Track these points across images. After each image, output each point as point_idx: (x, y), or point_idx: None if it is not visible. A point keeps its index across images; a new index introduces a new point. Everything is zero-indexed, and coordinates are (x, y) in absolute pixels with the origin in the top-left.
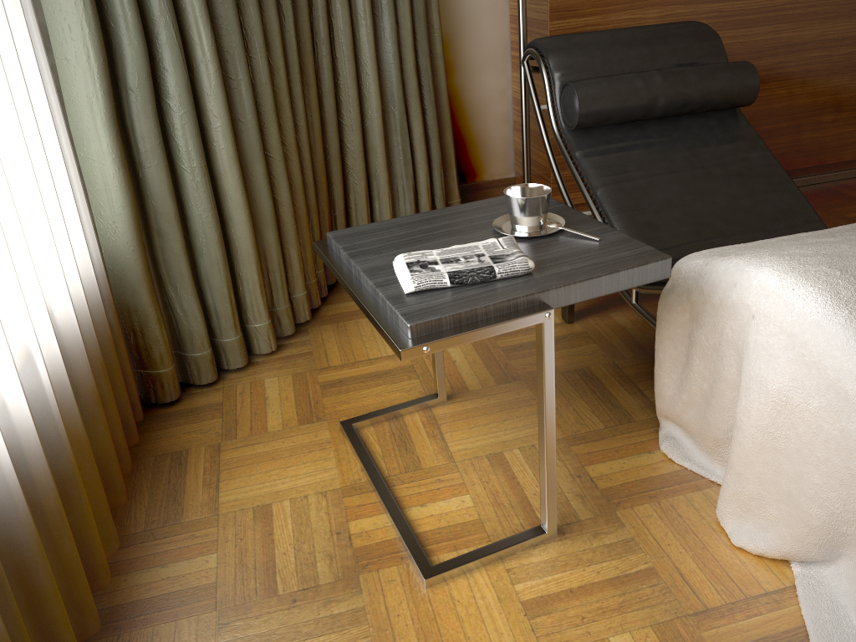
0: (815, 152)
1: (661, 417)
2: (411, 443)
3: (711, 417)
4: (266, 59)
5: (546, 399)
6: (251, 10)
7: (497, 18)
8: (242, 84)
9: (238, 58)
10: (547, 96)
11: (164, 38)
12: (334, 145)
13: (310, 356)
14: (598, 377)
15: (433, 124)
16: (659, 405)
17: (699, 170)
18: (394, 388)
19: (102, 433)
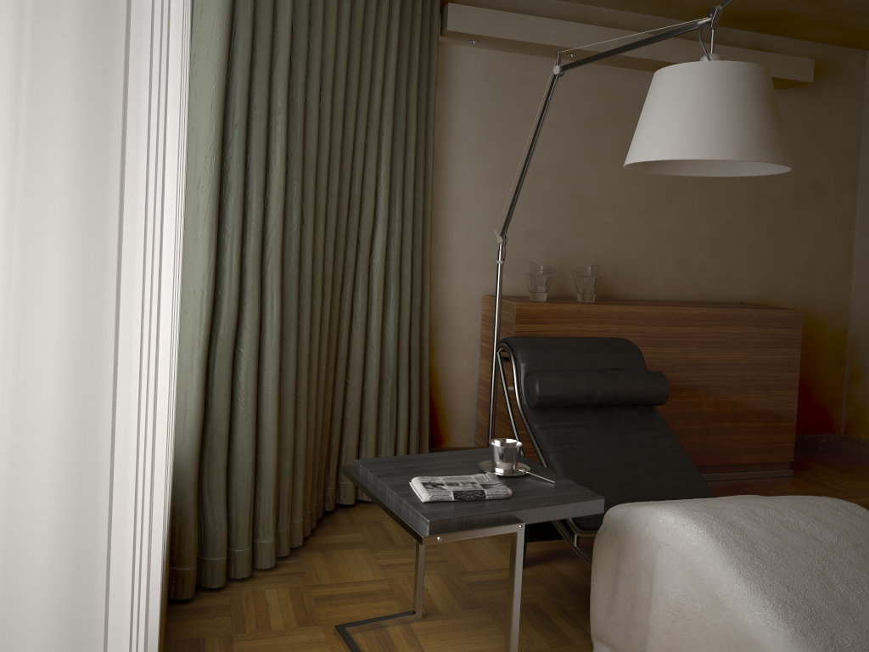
0: (720, 452)
1: (595, 639)
2: (394, 647)
3: (632, 632)
4: (309, 327)
5: (514, 593)
6: (306, 291)
7: (472, 315)
8: (291, 343)
9: (292, 325)
10: (515, 380)
11: (250, 305)
12: (340, 399)
13: (303, 575)
14: (544, 610)
15: (416, 392)
16: (593, 627)
17: (625, 448)
18: (377, 605)
19: None
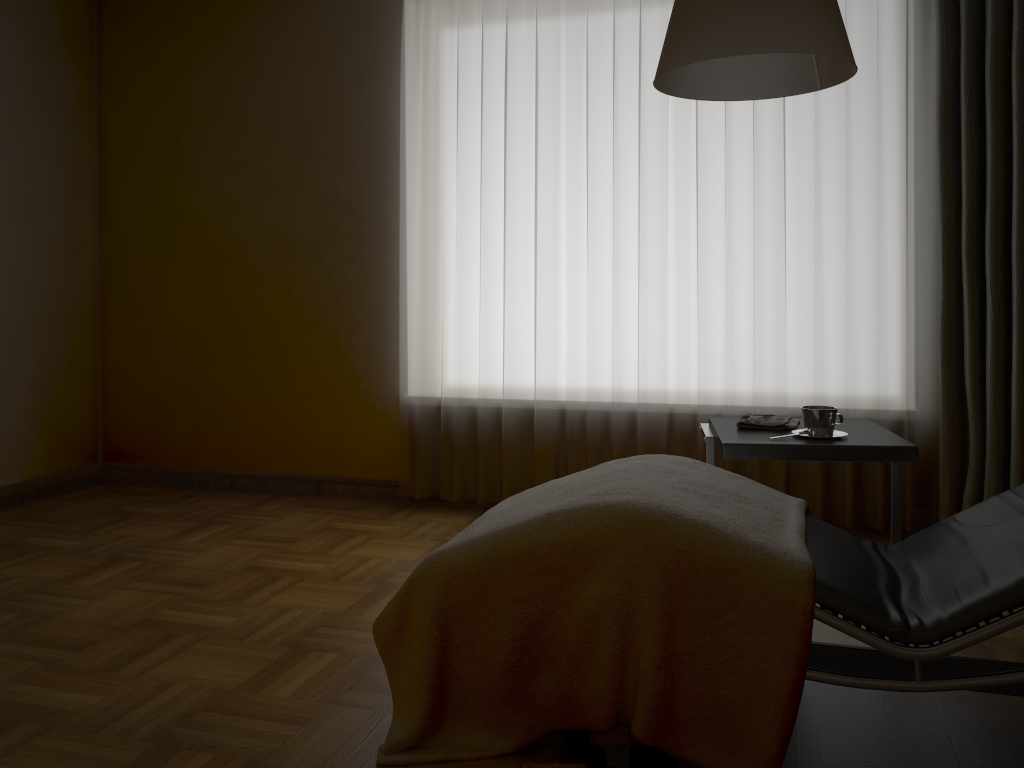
0: None
1: None
2: None
3: None
4: None
5: None
6: None
7: None
8: None
9: None
10: None
11: (986, 290)
12: None
13: None
14: None
15: None
16: None
17: None
18: None
19: (815, 478)
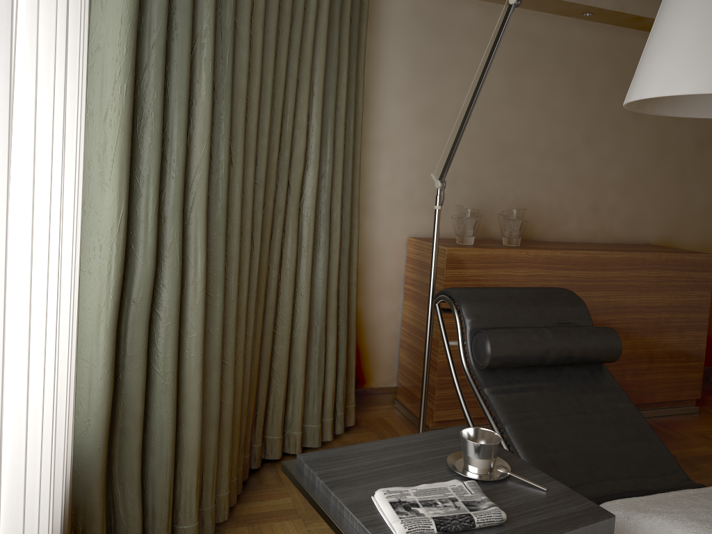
0: (635, 392)
1: None
2: None
3: None
4: (237, 281)
5: None
6: (234, 241)
7: (396, 257)
8: (217, 300)
9: (219, 280)
10: (459, 336)
11: (169, 260)
12: (267, 352)
13: None
14: None
15: (343, 338)
16: None
17: (583, 414)
18: None
19: None
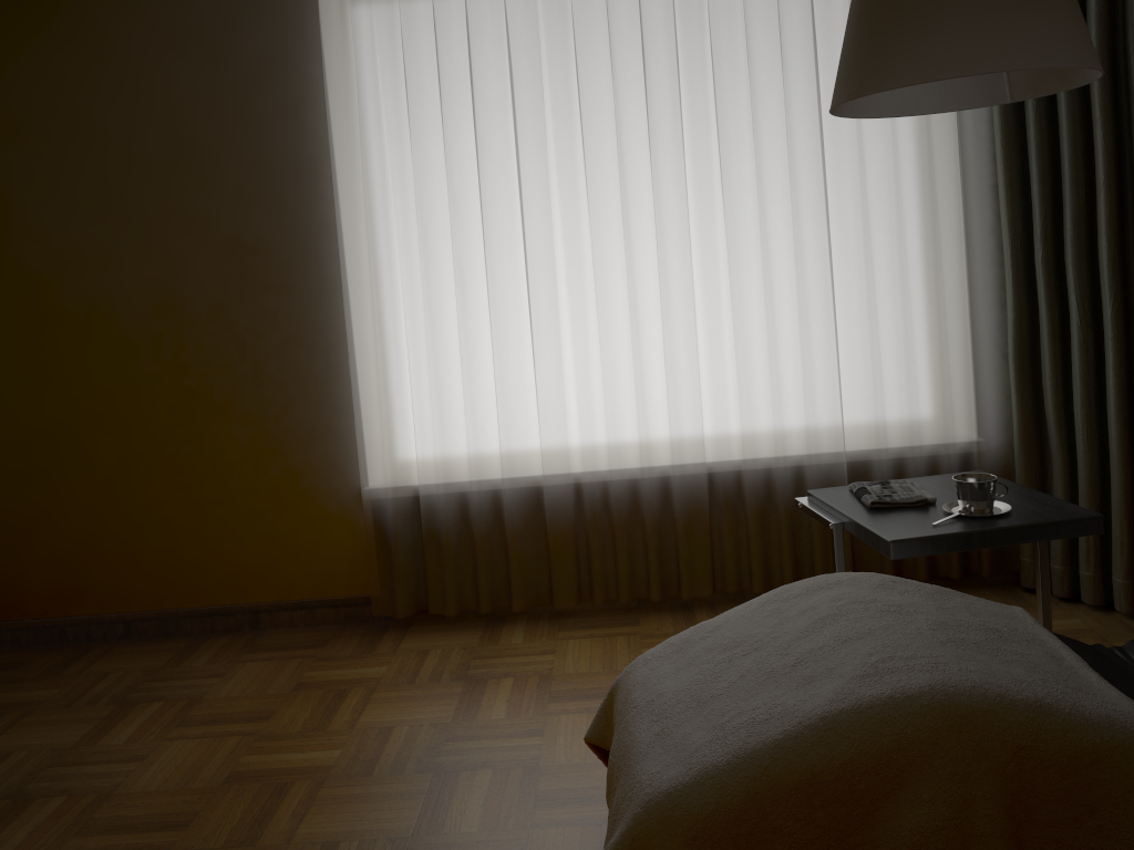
0: None
1: None
2: None
3: None
4: None
5: None
6: None
7: None
8: None
9: None
10: None
11: (1070, 306)
12: None
13: (1129, 633)
14: None
15: None
16: None
17: None
18: None
19: None
